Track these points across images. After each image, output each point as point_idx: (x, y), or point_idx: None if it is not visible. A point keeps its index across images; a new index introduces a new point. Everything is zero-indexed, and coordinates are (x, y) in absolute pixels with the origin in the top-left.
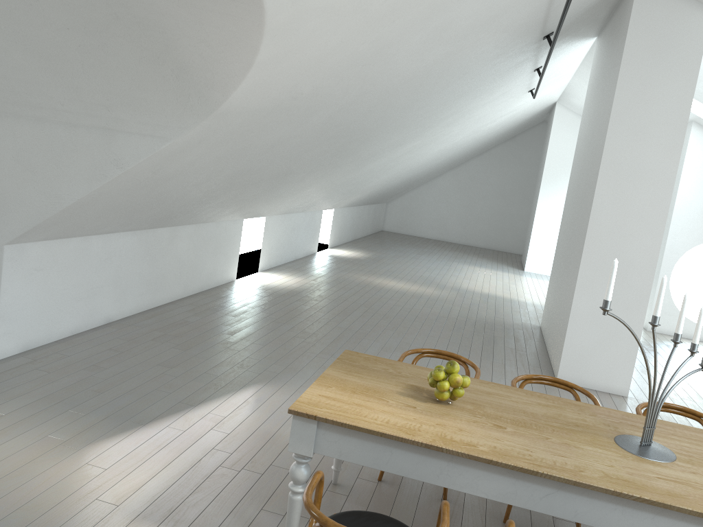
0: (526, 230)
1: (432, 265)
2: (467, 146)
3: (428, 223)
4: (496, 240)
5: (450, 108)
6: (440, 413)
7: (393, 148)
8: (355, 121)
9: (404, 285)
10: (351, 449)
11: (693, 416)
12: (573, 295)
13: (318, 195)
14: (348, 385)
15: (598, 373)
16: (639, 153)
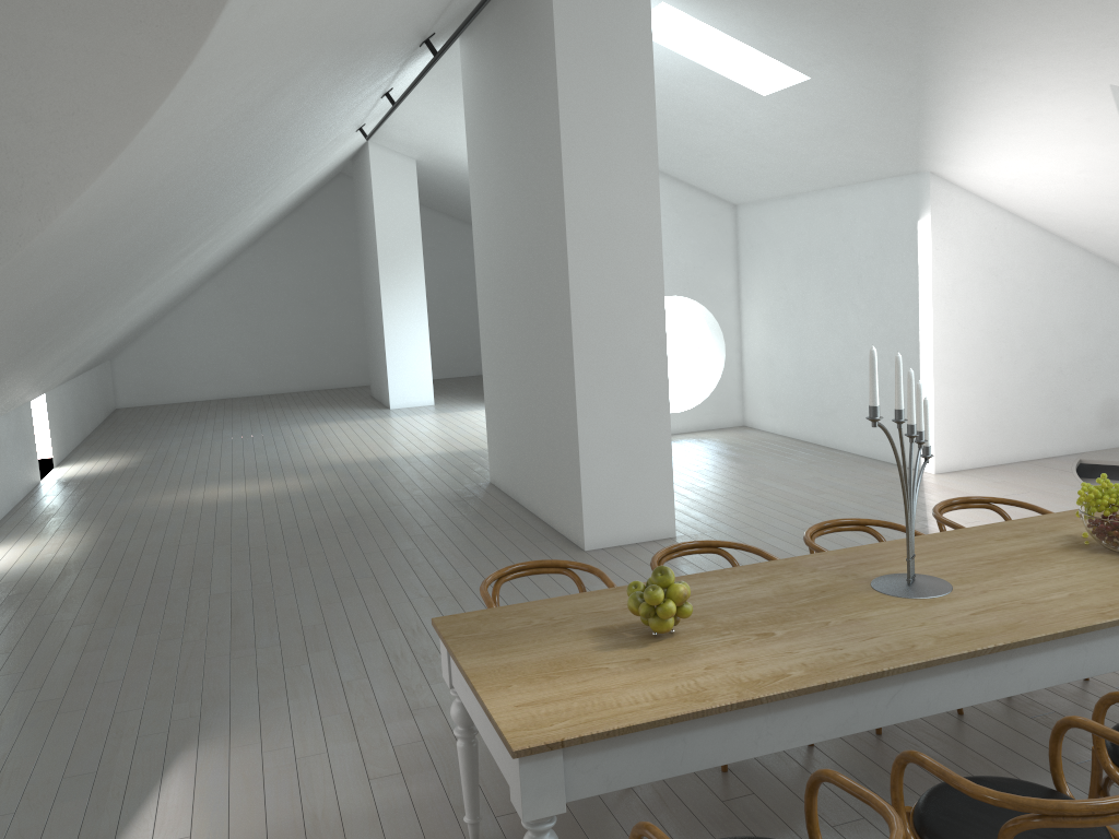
0: (360, 346)
1: (257, 442)
2: (250, 234)
3: (198, 375)
4: (317, 374)
5: (275, 174)
6: (685, 651)
7: (178, 261)
8: (170, 225)
9: (248, 488)
10: (624, 766)
11: (857, 527)
12: (576, 420)
13: (43, 375)
14: (526, 671)
15: (635, 518)
16: (610, 197)
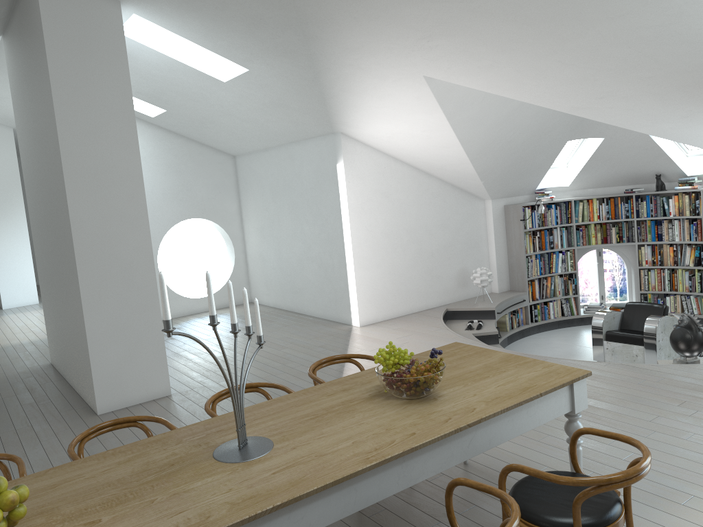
0: None
1: None
2: None
3: None
4: None
5: None
6: None
7: None
8: None
9: None
10: None
11: (251, 389)
12: (84, 318)
13: None
14: None
15: (137, 385)
16: (100, 152)
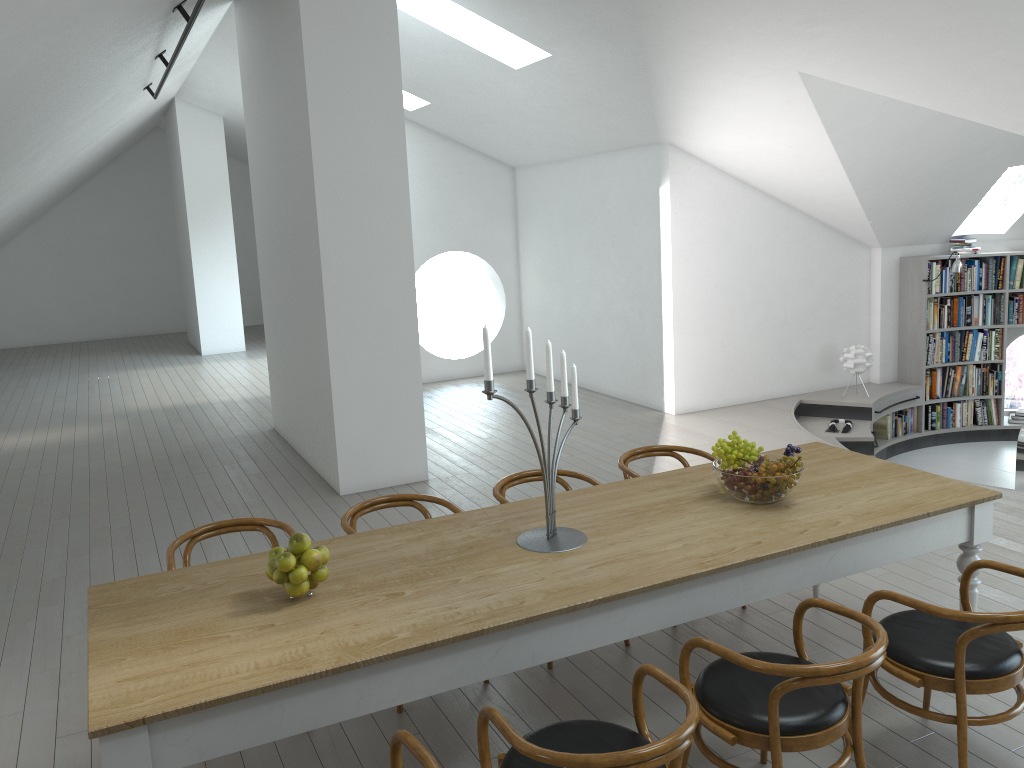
0: (179, 294)
1: (60, 390)
2: (54, 186)
3: (14, 322)
4: (137, 321)
5: (38, 133)
6: (312, 615)
7: None
8: None
9: (35, 437)
10: (218, 735)
11: None
12: (329, 374)
13: None
14: (149, 643)
15: (388, 464)
16: (359, 163)
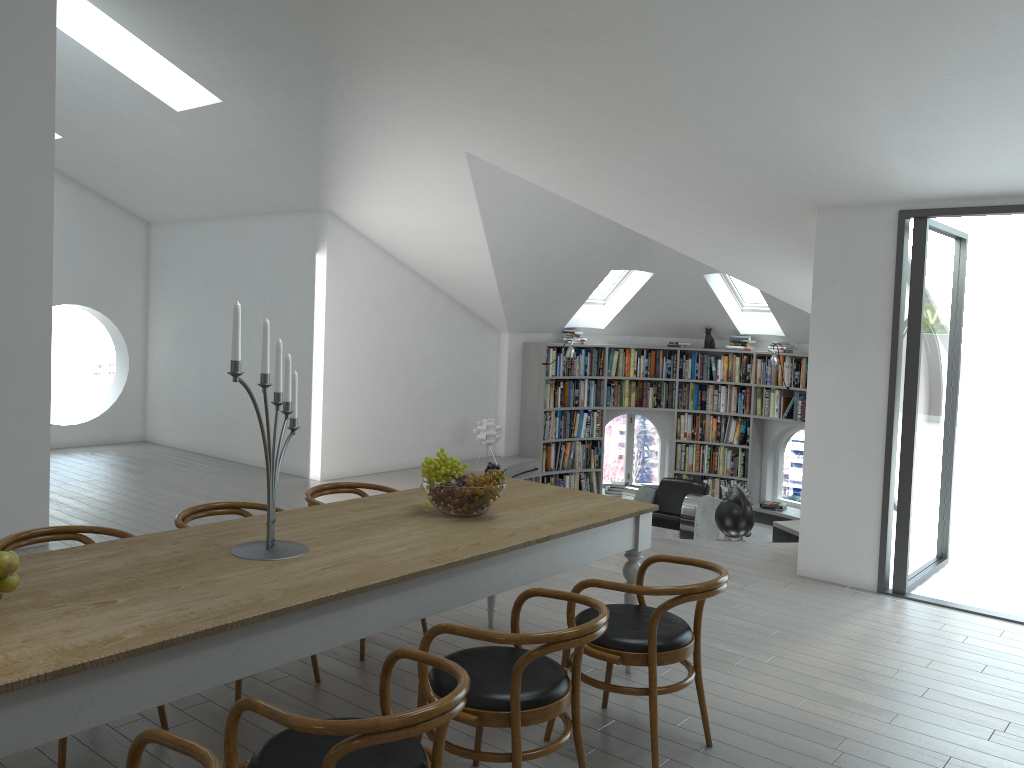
0: None
1: None
2: None
3: None
4: None
5: None
6: (2, 627)
7: None
8: None
9: None
10: None
11: (232, 510)
12: None
13: None
14: None
15: None
16: None
